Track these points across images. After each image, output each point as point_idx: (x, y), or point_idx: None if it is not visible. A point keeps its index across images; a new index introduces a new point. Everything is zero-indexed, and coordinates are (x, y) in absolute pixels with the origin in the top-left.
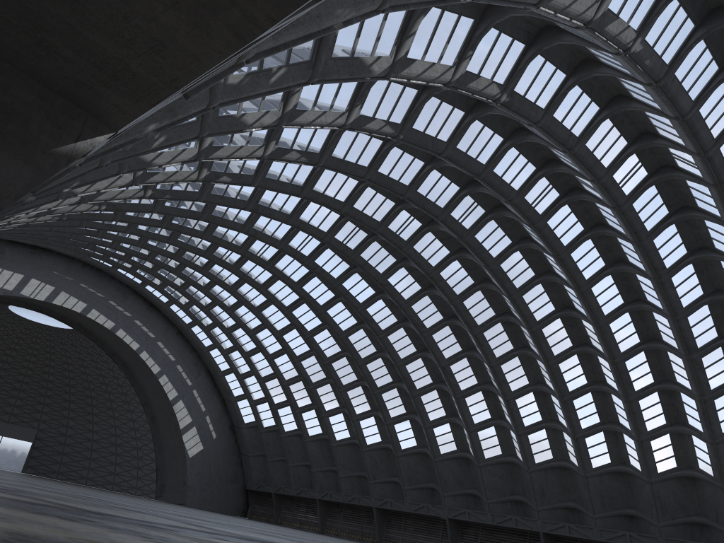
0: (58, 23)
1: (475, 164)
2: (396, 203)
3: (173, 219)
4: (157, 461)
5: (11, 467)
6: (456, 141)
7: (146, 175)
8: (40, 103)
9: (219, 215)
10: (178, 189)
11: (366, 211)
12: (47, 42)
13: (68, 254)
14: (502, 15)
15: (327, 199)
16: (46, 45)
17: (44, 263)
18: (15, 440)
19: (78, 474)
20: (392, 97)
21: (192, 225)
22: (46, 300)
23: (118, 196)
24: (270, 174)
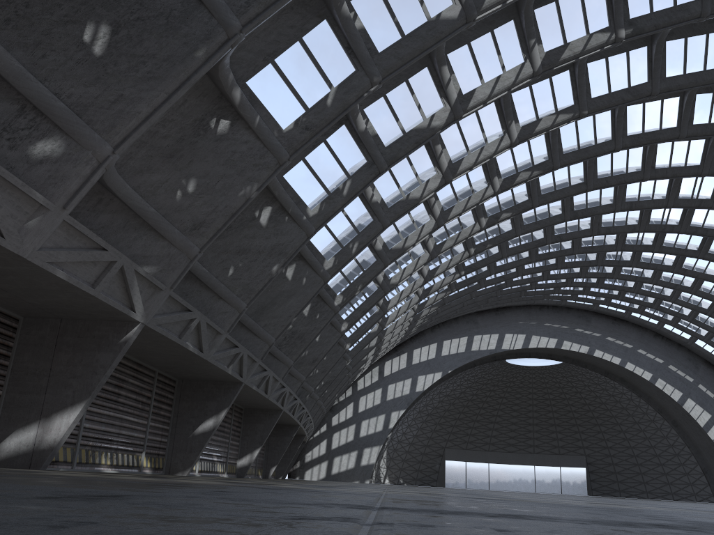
0: (80, 310)
1: (708, 74)
2: (705, 138)
3: (538, 251)
4: (699, 464)
5: (578, 492)
6: (659, 73)
7: (437, 247)
8: (111, 328)
9: (562, 232)
10: (494, 236)
11: (674, 164)
12: (88, 313)
13: (523, 304)
14: (525, 2)
15: (620, 178)
16: (90, 314)
17: (509, 318)
18: (571, 468)
19: (636, 489)
20: (545, 93)
21: (558, 247)
22: (523, 347)
23: (450, 265)
24: (544, 190)
